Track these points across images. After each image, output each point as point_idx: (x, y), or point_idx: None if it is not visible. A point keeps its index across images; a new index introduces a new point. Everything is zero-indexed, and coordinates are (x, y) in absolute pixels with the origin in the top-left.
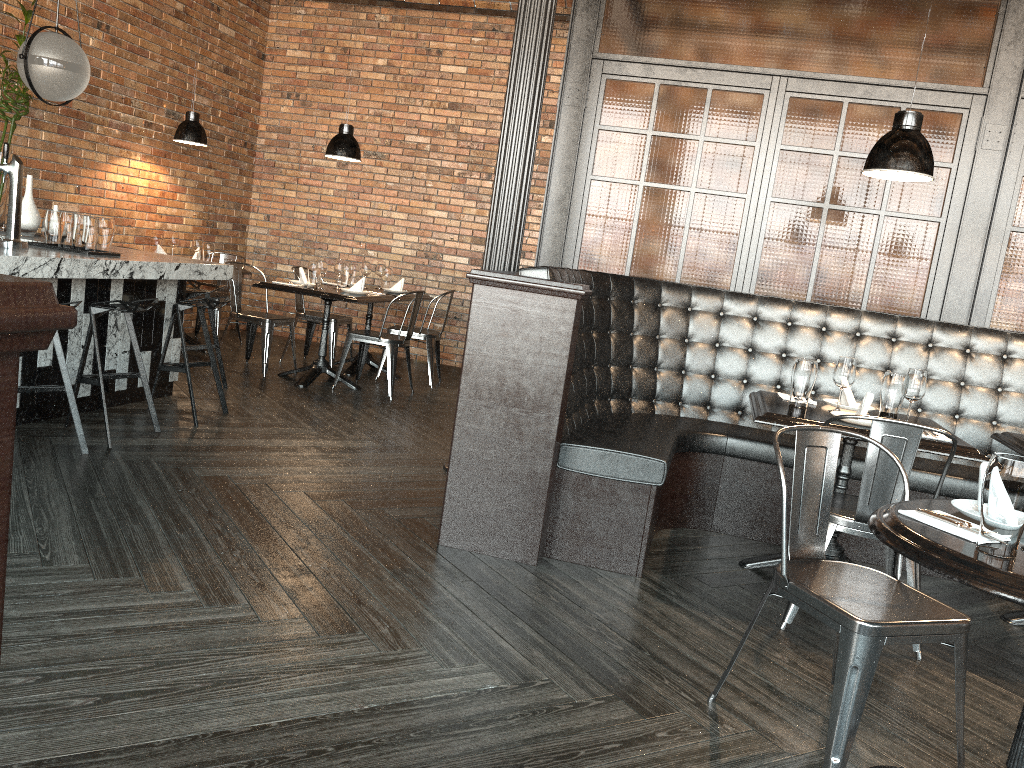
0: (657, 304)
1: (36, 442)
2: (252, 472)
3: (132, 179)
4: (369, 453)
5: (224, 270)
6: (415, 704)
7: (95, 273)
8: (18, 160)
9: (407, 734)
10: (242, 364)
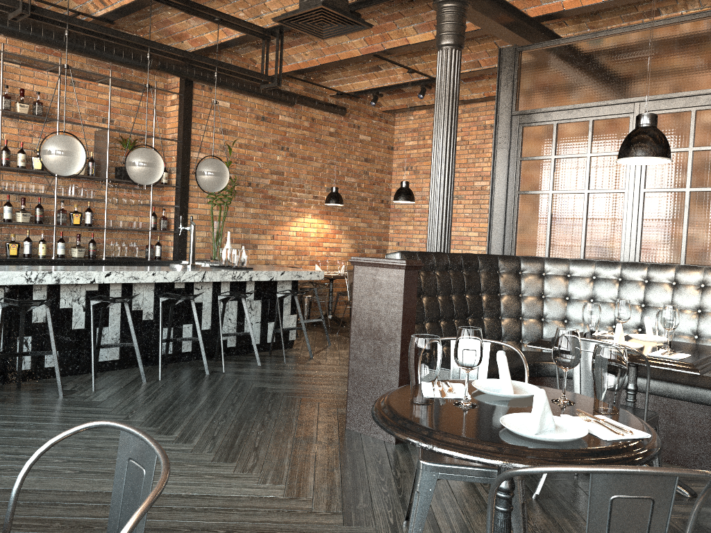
0: (542, 273)
1: (190, 368)
2: (284, 386)
3: (306, 228)
4: None
5: (317, 274)
6: (217, 496)
7: (227, 278)
8: (193, 223)
9: (194, 508)
10: None
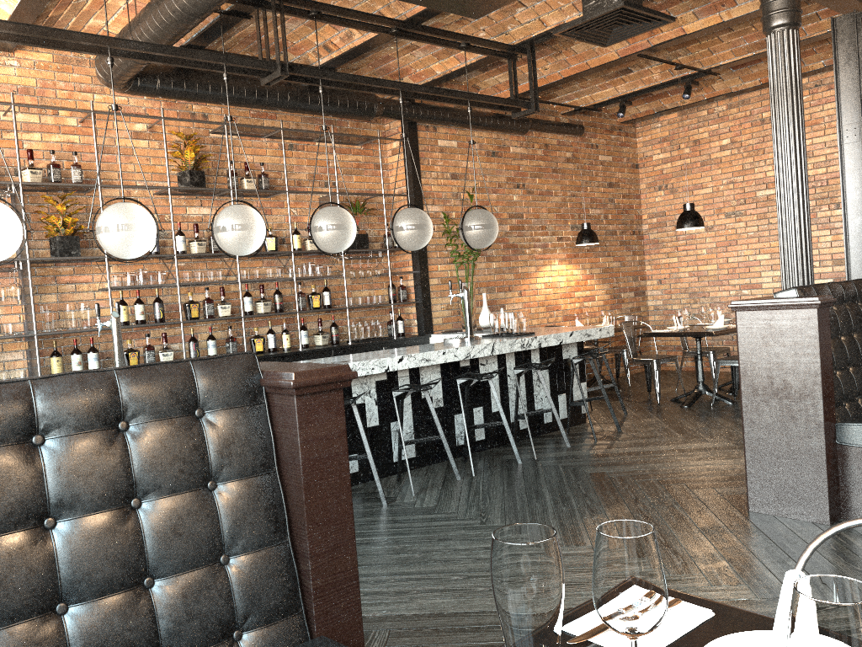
0: None
1: (493, 458)
2: (623, 468)
3: (554, 278)
4: (720, 450)
5: (606, 330)
6: None
7: (516, 348)
8: (466, 288)
9: None
10: (645, 395)
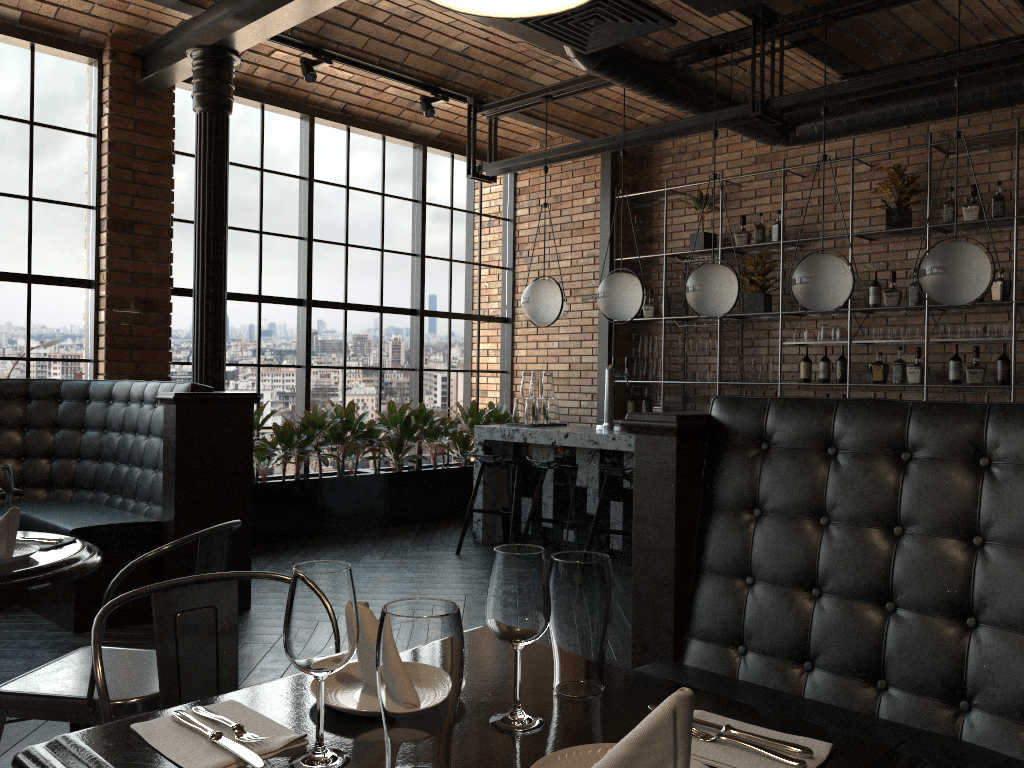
0: None
1: None
2: None
3: None
4: None
5: None
6: None
7: None
8: None
9: None
10: None
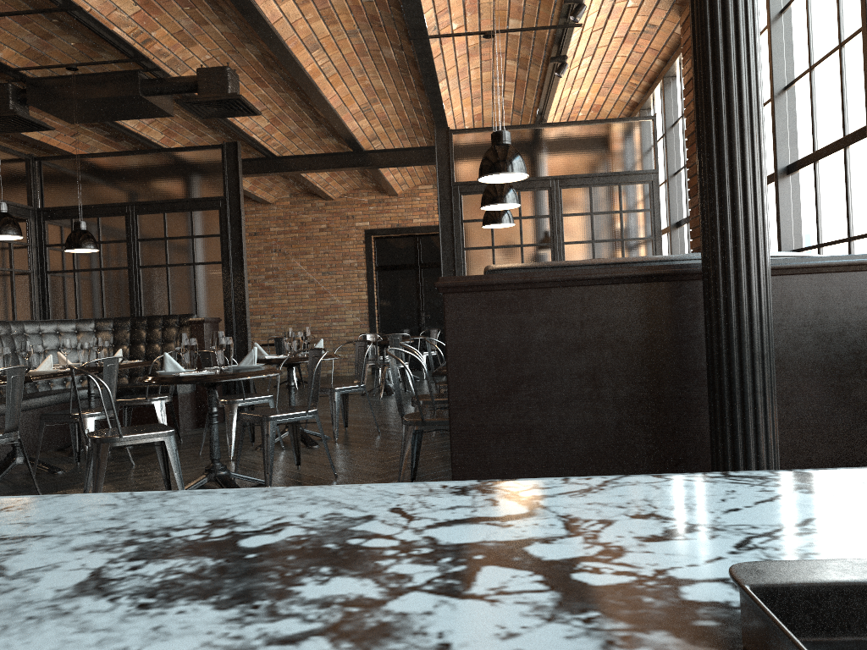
0: None
1: None
2: None
3: None
4: None
5: None
6: None
7: None
8: None
9: None
10: None
